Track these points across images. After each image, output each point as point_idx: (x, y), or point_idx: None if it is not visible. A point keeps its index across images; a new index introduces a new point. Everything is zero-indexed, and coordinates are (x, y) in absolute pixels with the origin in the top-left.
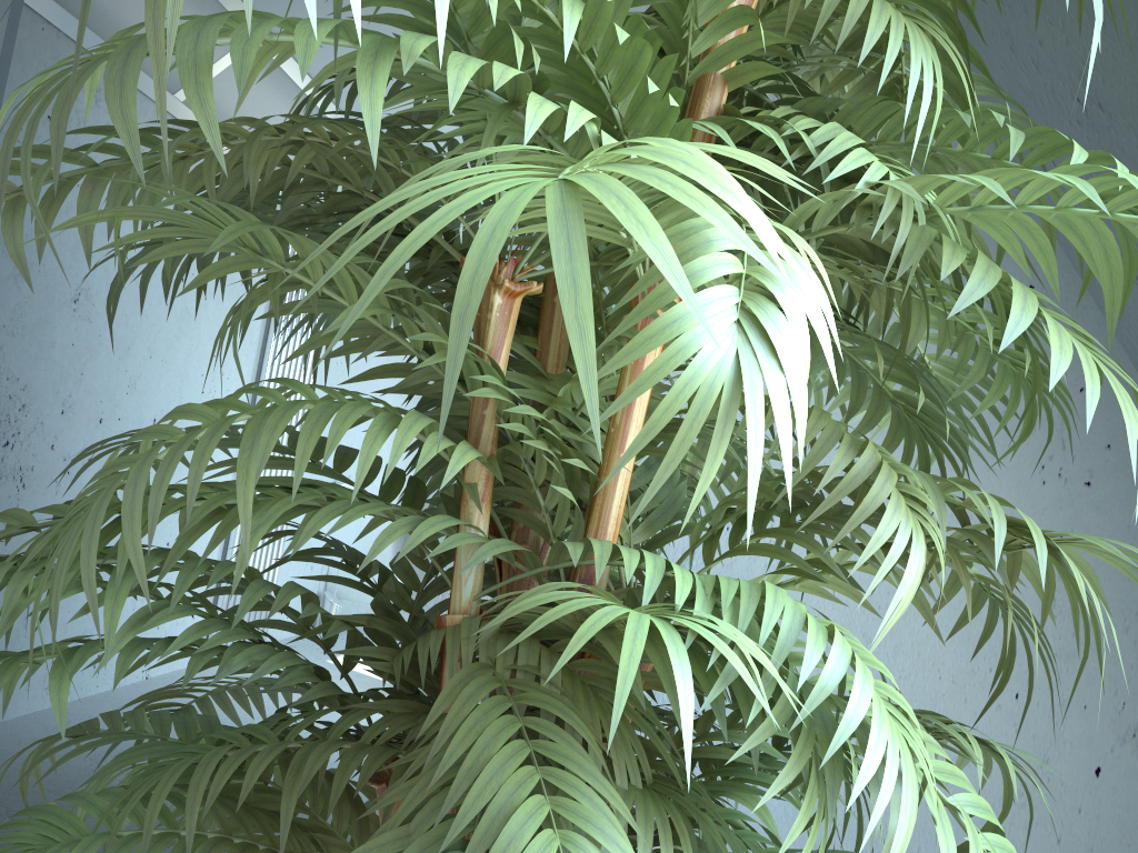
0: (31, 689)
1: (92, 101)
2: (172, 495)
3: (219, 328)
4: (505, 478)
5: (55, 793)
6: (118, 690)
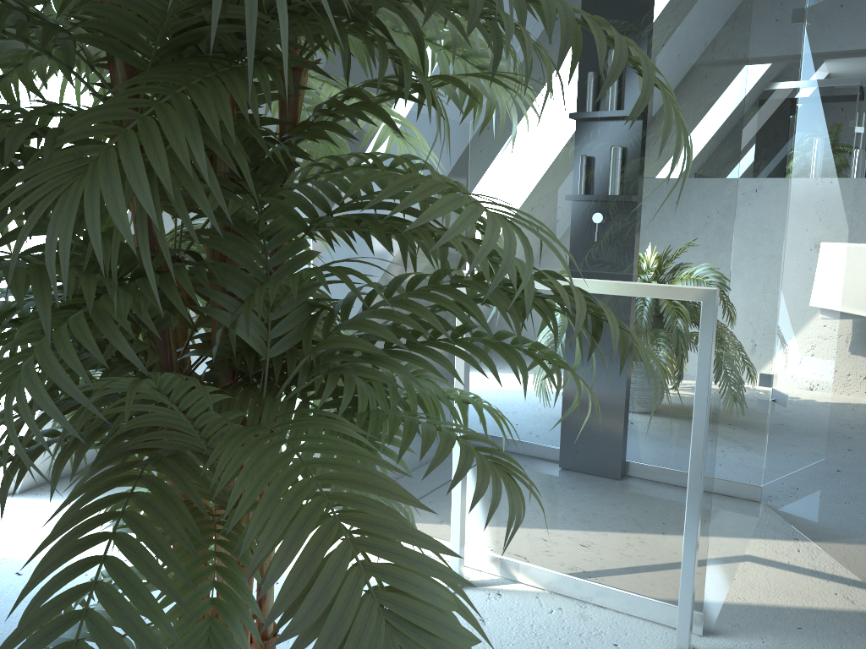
0: None
1: None
2: None
3: None
4: (233, 187)
5: None
6: None
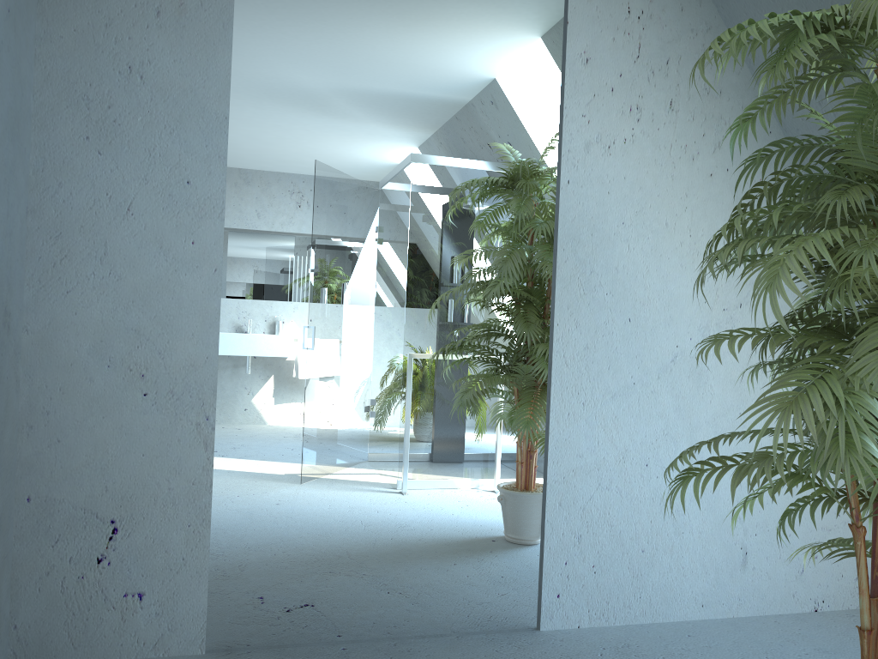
0: (325, 493)
1: (301, 112)
2: (397, 362)
3: (411, 257)
4: None
5: (351, 550)
6: (382, 482)
